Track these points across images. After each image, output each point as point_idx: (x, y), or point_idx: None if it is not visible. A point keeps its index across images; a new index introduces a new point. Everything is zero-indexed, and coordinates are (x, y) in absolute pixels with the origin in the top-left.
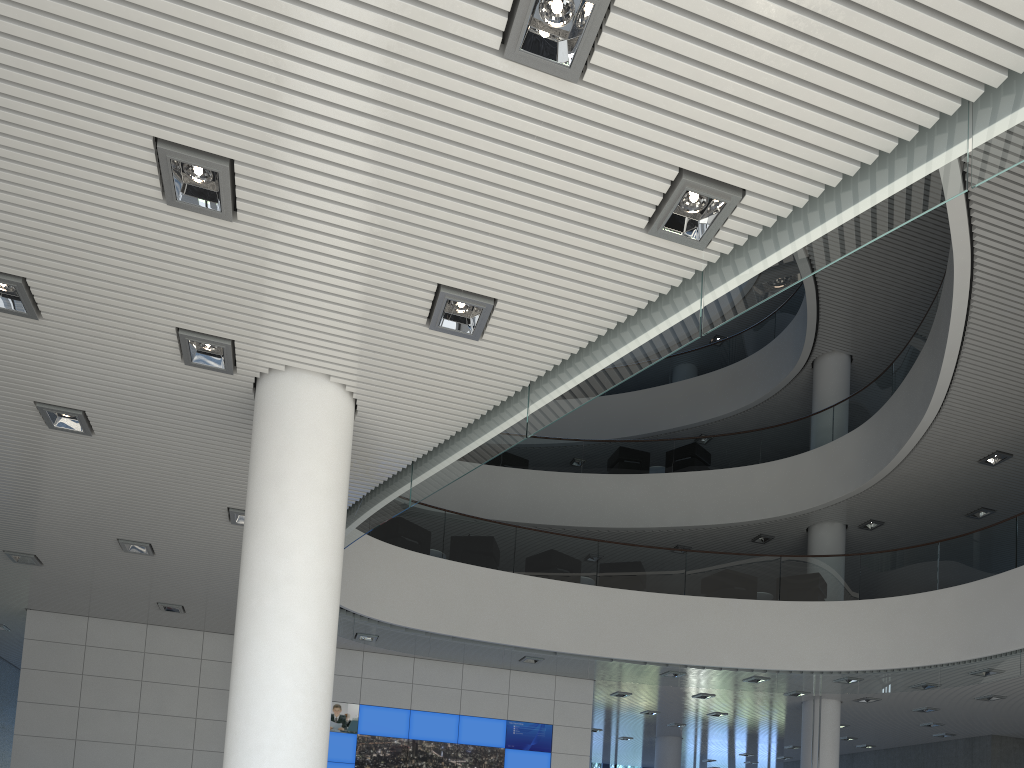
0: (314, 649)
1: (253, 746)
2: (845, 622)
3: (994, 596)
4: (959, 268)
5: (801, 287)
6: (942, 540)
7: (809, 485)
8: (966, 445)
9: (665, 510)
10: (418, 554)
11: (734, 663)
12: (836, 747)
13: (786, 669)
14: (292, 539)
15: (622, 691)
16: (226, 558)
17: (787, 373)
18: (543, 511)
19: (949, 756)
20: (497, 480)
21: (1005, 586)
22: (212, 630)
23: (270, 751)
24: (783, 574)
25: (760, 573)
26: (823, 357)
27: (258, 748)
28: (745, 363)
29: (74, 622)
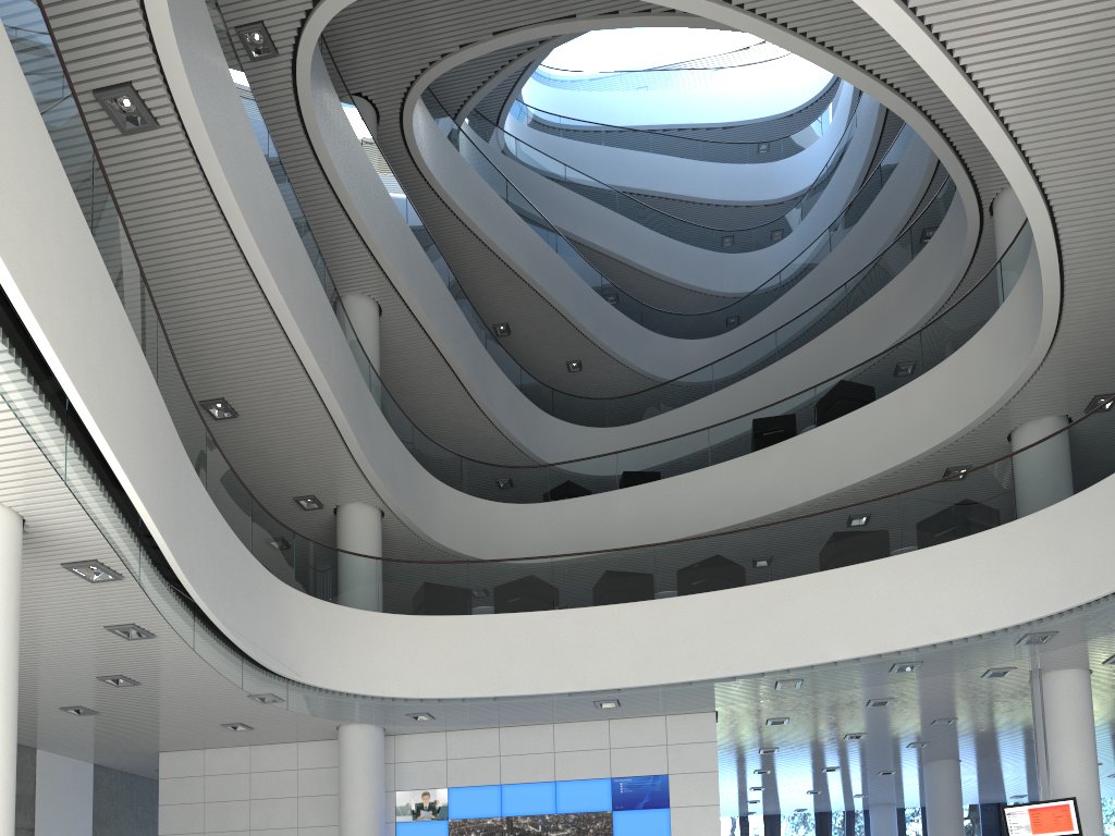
0: None
1: None
2: (998, 558)
3: None
4: (869, 3)
5: None
6: None
7: (980, 381)
8: None
9: (809, 478)
10: (438, 617)
11: (845, 653)
12: (1084, 737)
13: (920, 645)
14: None
15: (772, 717)
16: (187, 672)
17: (964, 241)
18: (667, 526)
19: None
20: (612, 507)
21: None
22: (300, 740)
23: None
24: (905, 517)
25: (872, 525)
26: (999, 198)
27: None
28: (927, 251)
29: (194, 756)
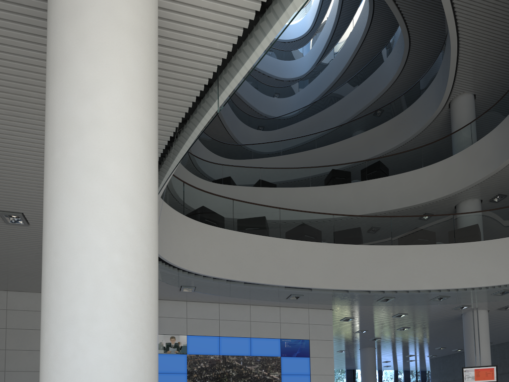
0: (131, 206)
1: (67, 318)
2: (502, 252)
3: None
4: None
5: (437, 59)
6: None
7: (459, 175)
8: None
9: (364, 204)
10: (217, 228)
11: (429, 286)
12: (488, 340)
13: (464, 287)
14: (95, 79)
15: (348, 317)
16: None
17: (432, 113)
18: None
19: None
20: (259, 195)
21: None
22: None
23: (87, 322)
24: (456, 226)
25: (440, 227)
26: (457, 98)
27: (72, 320)
28: (402, 115)
29: None
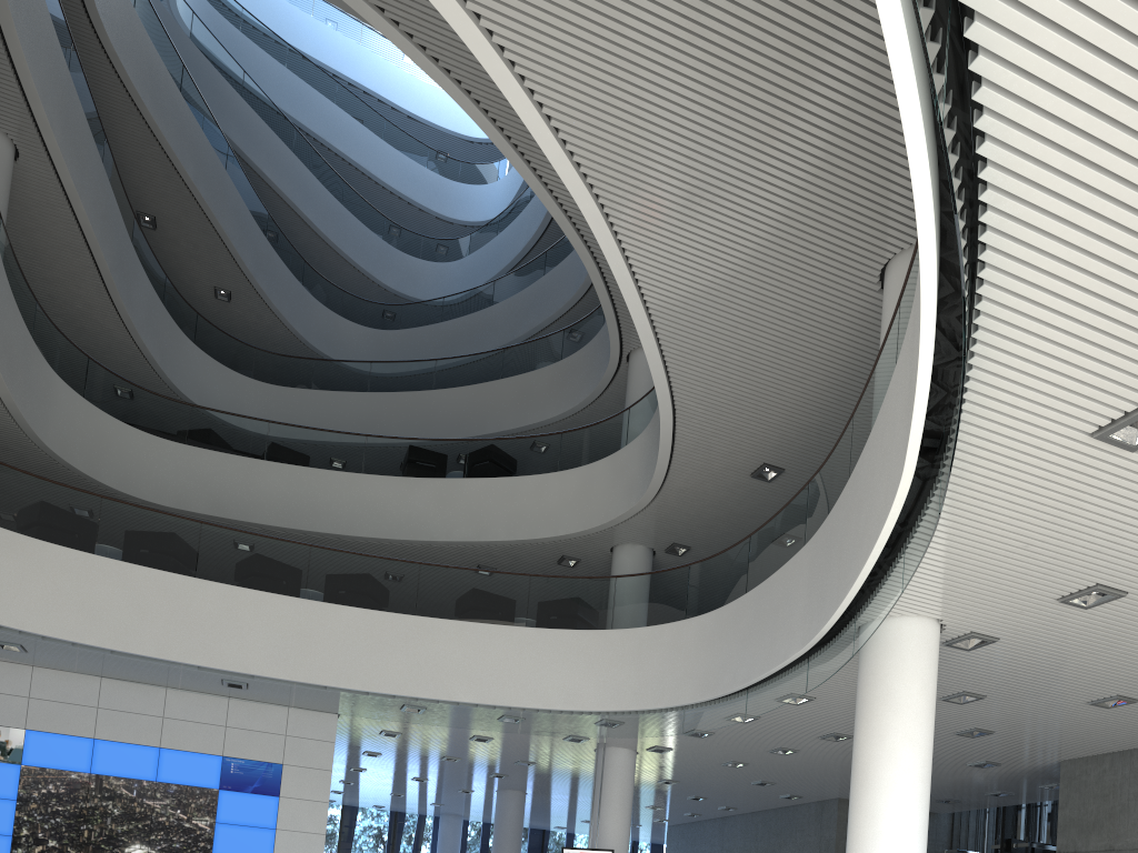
0: None
1: None
2: (595, 655)
3: (727, 628)
4: (592, 220)
5: None
6: (692, 563)
7: (600, 499)
8: (727, 454)
9: (452, 522)
10: (57, 547)
11: (468, 697)
12: (626, 803)
13: (528, 707)
14: None
15: (387, 730)
16: None
17: (605, 371)
18: (312, 516)
19: (803, 821)
20: (257, 476)
21: (735, 616)
22: None
23: None
24: (532, 596)
25: (506, 594)
26: (635, 353)
27: None
28: (574, 359)
29: None
